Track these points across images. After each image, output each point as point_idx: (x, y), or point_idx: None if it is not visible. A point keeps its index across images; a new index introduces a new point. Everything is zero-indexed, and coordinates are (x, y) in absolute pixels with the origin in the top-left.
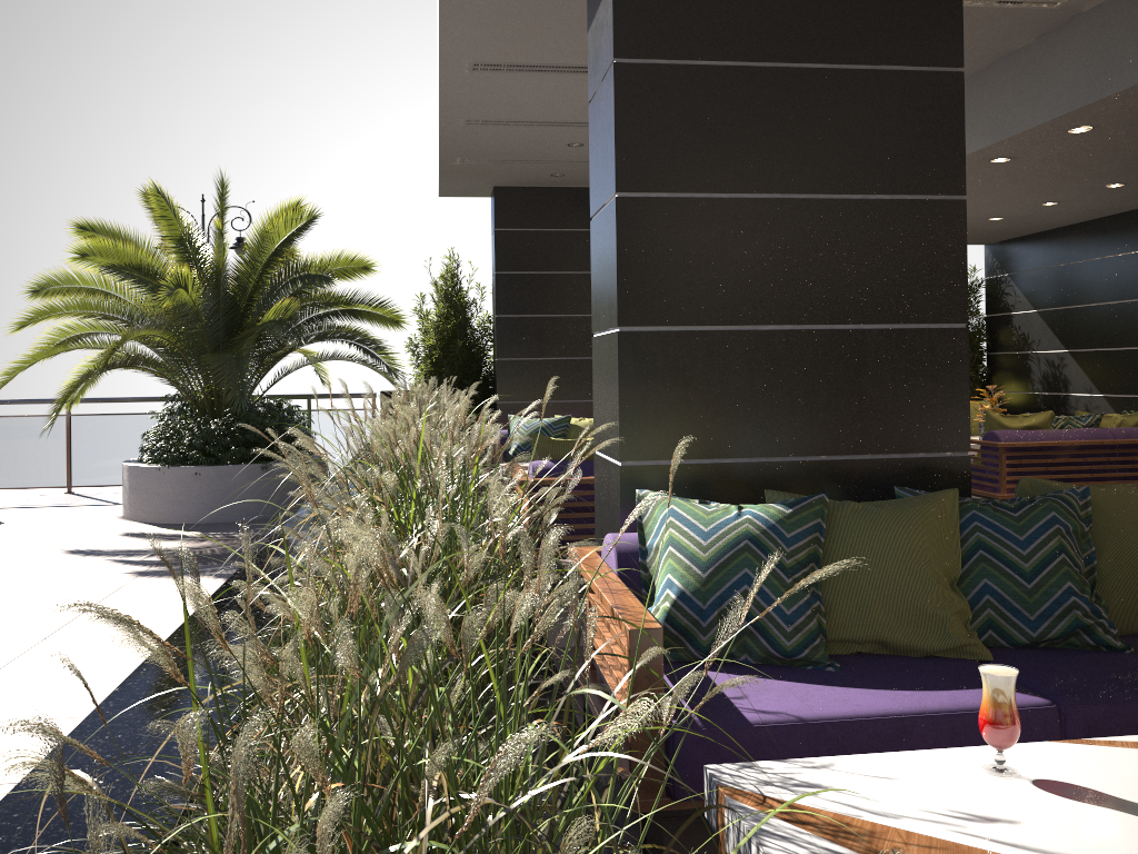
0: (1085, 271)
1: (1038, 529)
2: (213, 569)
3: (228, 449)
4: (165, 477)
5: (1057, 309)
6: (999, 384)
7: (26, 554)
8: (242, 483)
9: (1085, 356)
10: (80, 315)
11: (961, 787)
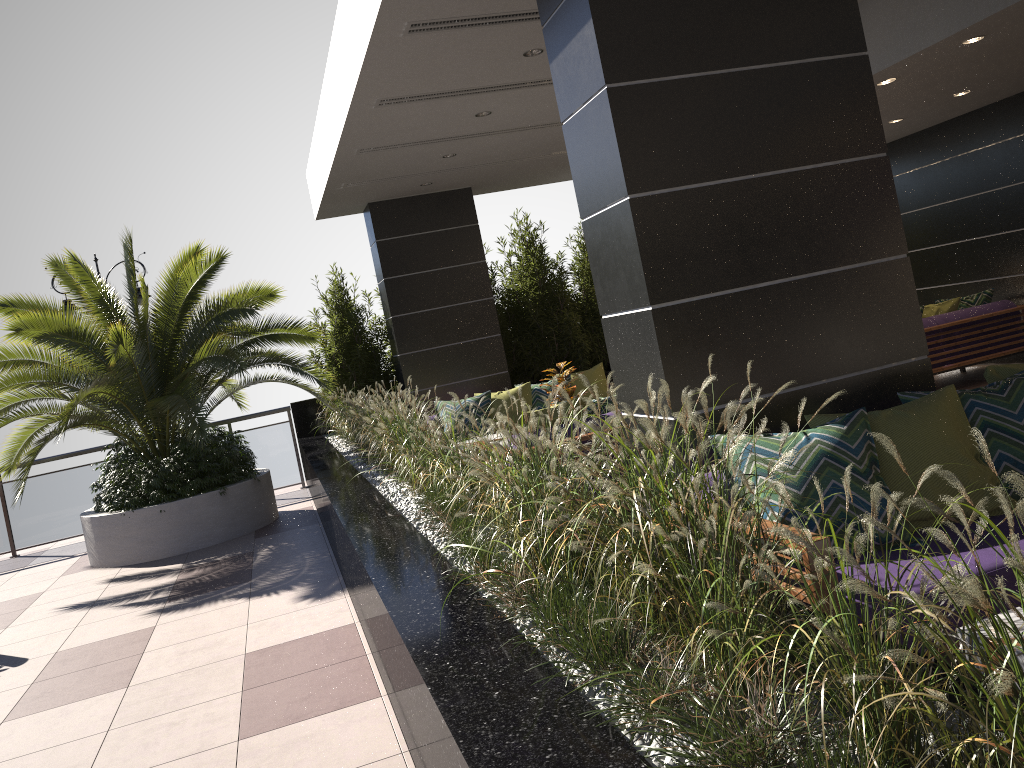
0: None
1: None
2: (228, 592)
3: (184, 483)
4: (131, 521)
5: None
6: None
7: (29, 619)
8: (205, 510)
9: None
10: (19, 386)
11: None
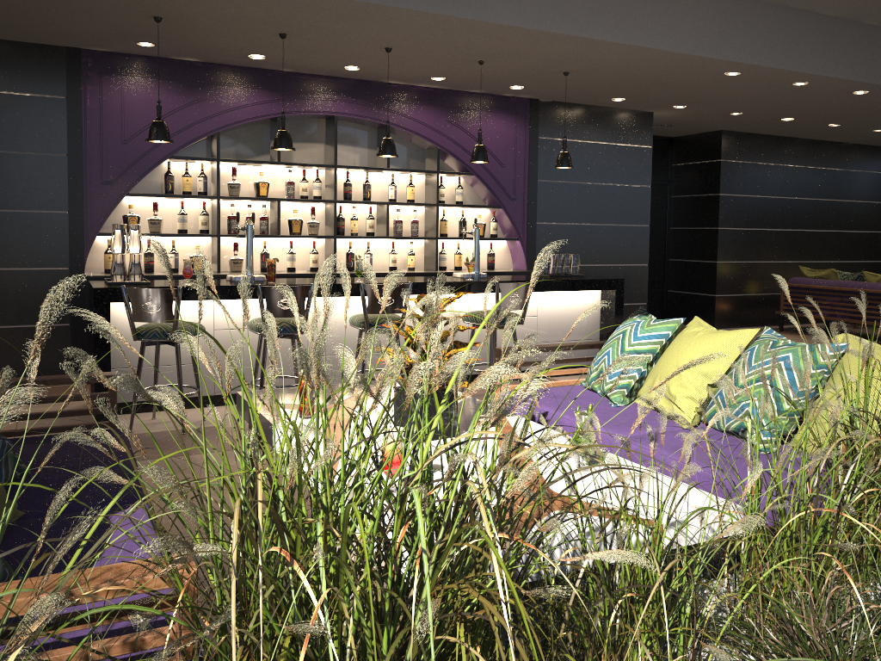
0: None
1: None
2: None
3: None
4: None
5: None
6: None
7: None
8: None
9: None
10: None
11: None
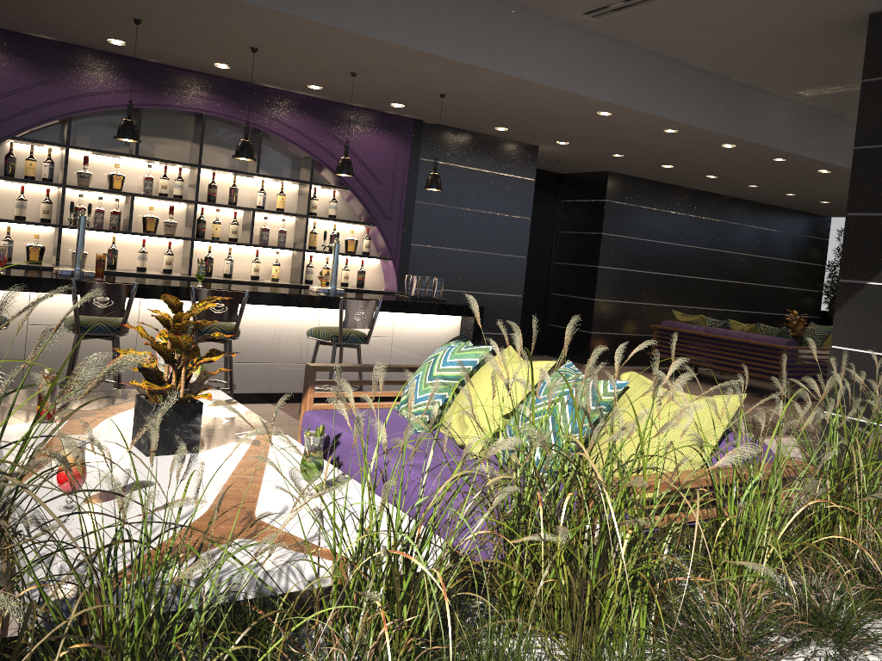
0: None
1: None
2: None
3: None
4: None
5: None
6: None
7: None
8: None
9: None
10: None
11: (97, 520)
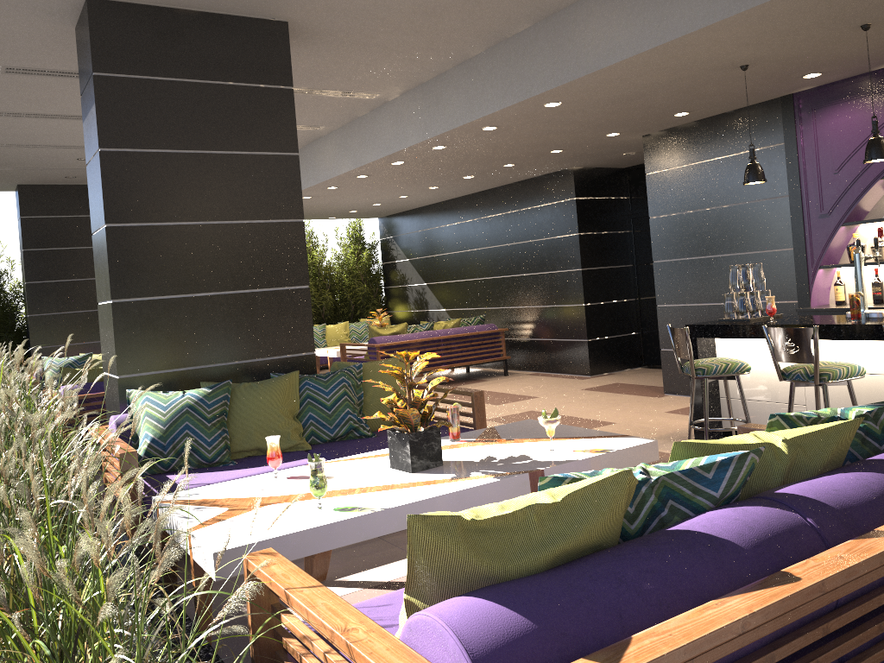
0: (431, 235)
1: (335, 385)
2: None
3: None
4: None
5: (419, 258)
6: (392, 306)
7: None
8: None
9: (435, 286)
10: None
11: (258, 484)
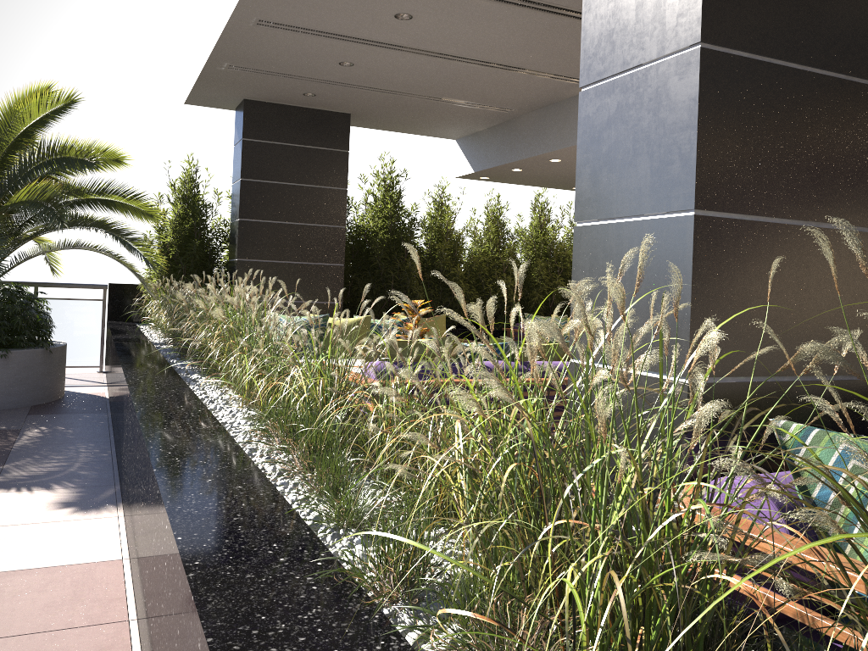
0: None
1: None
2: None
3: None
4: None
5: None
6: None
7: None
8: None
9: None
10: None
11: None
